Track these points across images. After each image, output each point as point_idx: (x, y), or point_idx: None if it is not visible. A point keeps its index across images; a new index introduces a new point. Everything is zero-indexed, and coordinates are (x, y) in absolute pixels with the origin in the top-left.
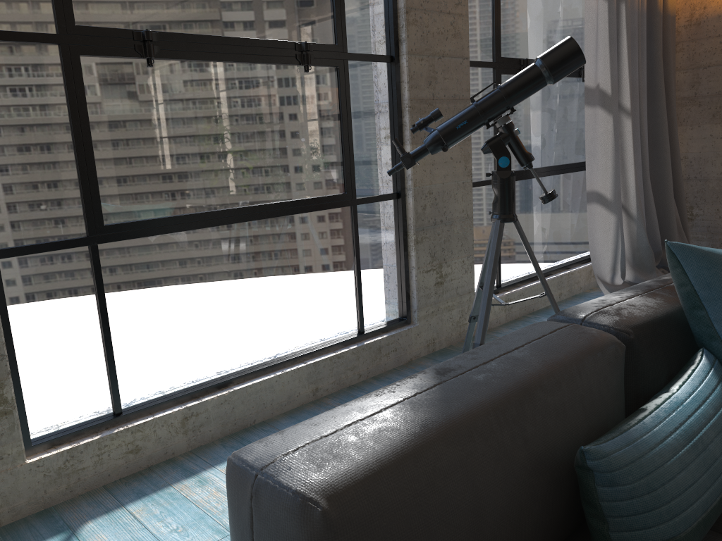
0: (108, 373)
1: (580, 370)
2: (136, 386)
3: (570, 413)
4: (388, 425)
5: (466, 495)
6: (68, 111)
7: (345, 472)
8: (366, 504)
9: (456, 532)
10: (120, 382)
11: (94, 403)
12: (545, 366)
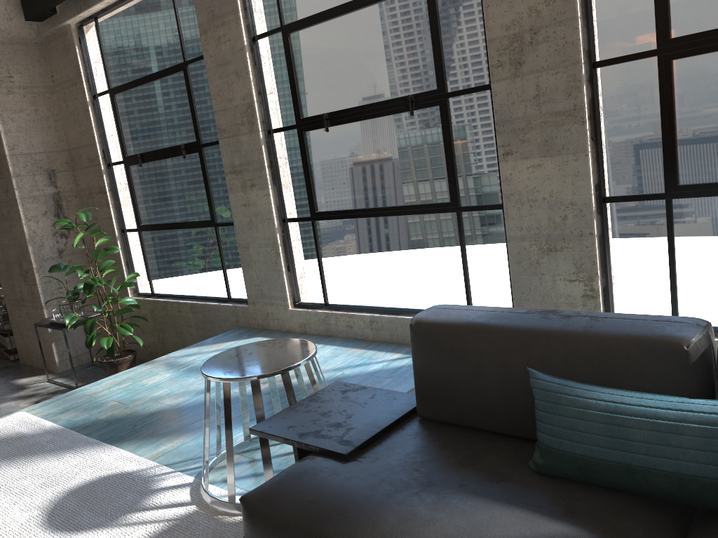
0: (670, 294)
1: (608, 343)
2: (692, 311)
3: (575, 362)
4: (470, 314)
5: (473, 357)
6: (659, 103)
7: (430, 318)
8: (427, 332)
9: (463, 369)
10: (679, 303)
11: (657, 312)
12: (583, 329)
